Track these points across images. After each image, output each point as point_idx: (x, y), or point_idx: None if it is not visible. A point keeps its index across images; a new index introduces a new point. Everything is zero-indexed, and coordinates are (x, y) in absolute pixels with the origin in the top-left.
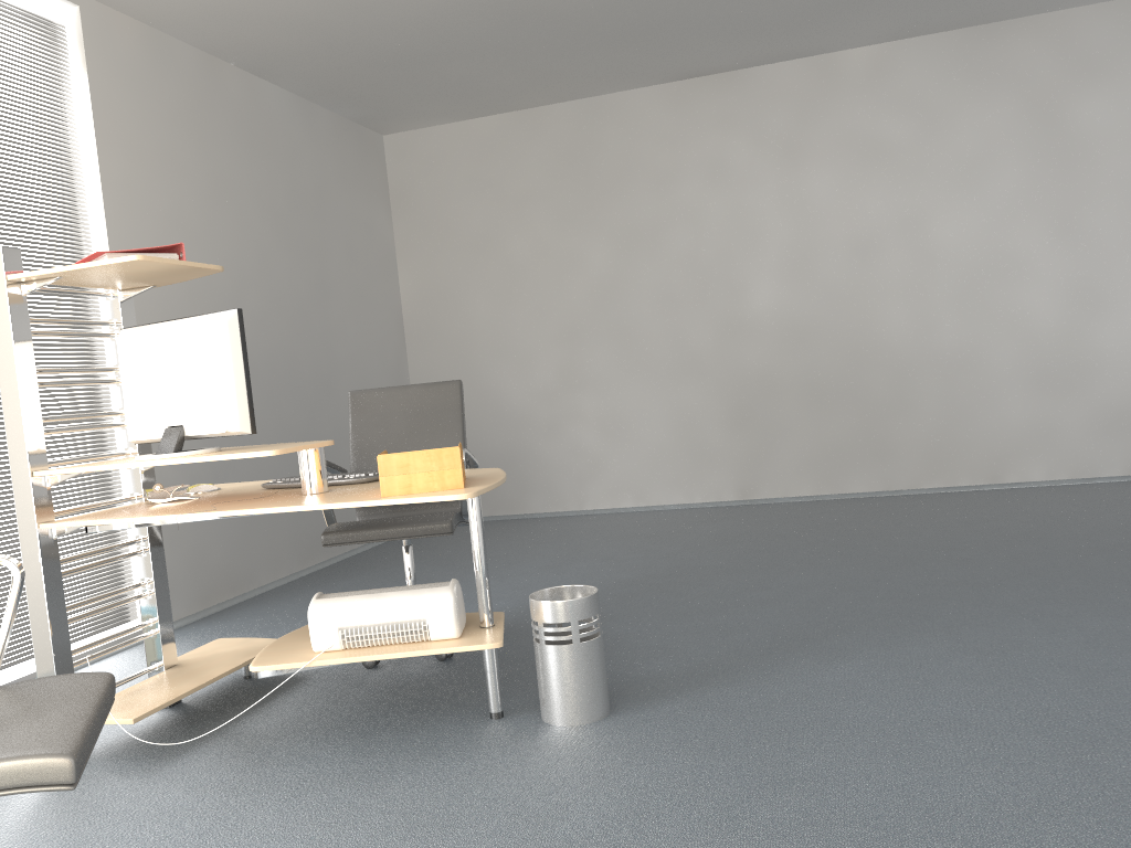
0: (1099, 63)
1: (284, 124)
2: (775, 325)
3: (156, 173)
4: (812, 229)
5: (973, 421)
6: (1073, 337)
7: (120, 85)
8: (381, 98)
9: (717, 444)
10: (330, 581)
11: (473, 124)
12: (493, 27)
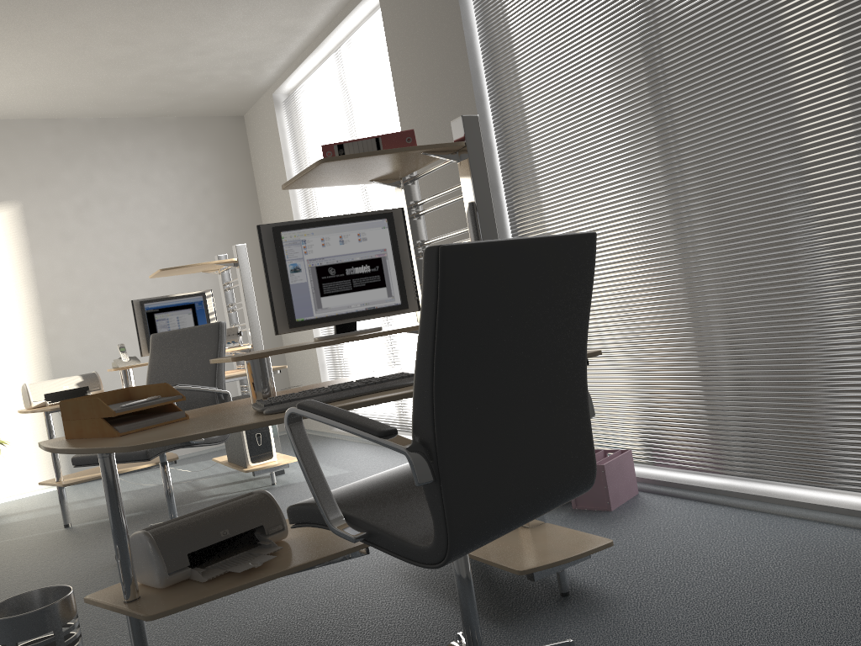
0: None
1: None
2: None
3: None
4: None
5: None
6: None
7: None
8: None
9: None
10: None
11: None
12: None
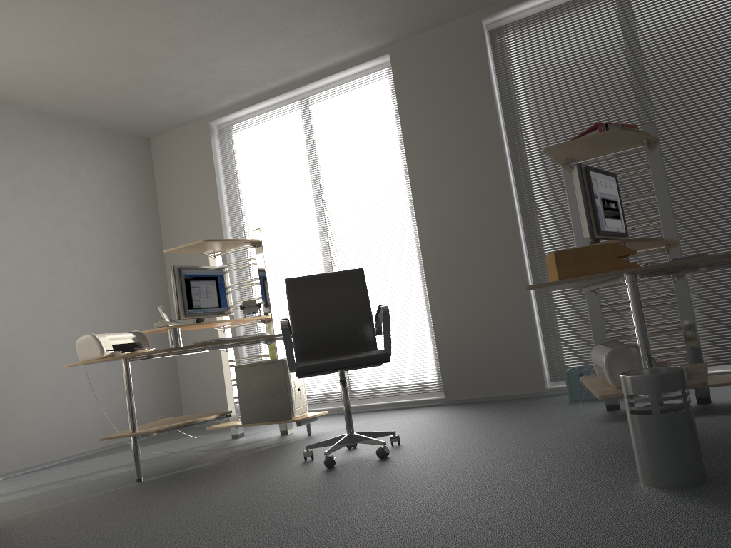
0: None
1: None
2: None
3: None
4: None
5: None
6: None
7: None
8: None
9: None
10: None
11: None
12: None
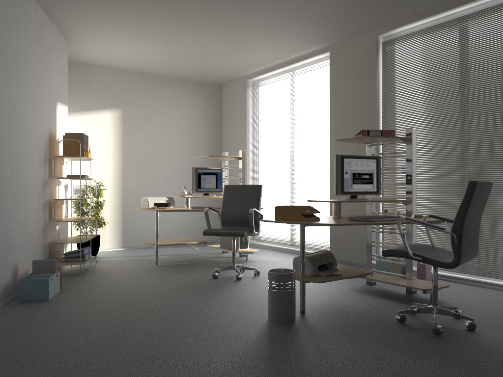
0: None
1: None
2: None
3: None
4: None
5: None
6: None
7: None
8: None
9: None
10: None
11: None
12: None
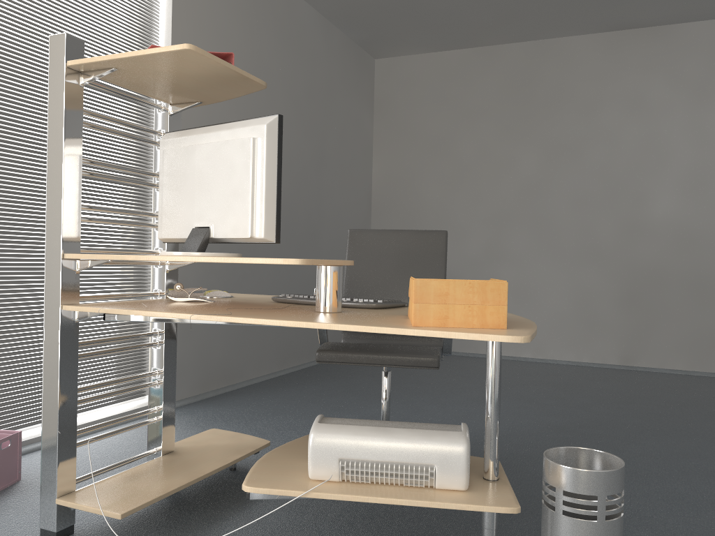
0: None
1: (310, 33)
2: (670, 229)
3: (213, 47)
4: (712, 155)
5: None
6: None
7: None
8: (382, 24)
9: (607, 318)
10: (300, 383)
11: (443, 55)
12: None
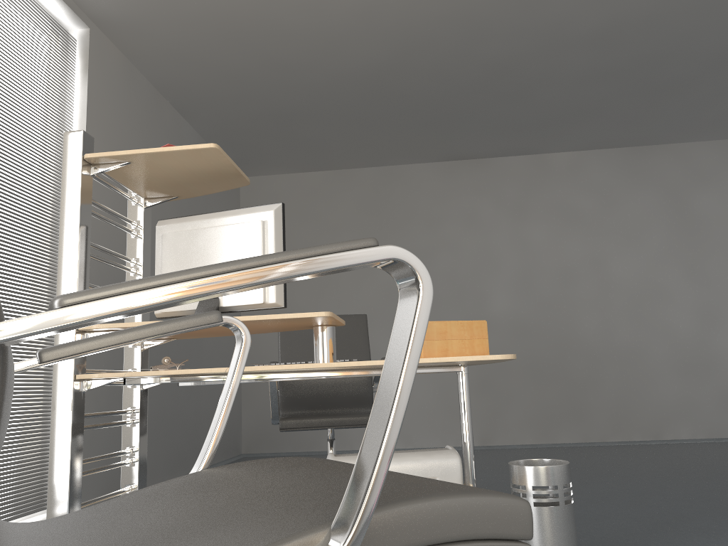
0: (707, 175)
1: None
2: (508, 322)
3: None
4: (532, 261)
5: (641, 395)
6: (702, 342)
7: (106, 89)
8: (254, 146)
9: None
10: None
11: (305, 175)
12: (356, 99)
